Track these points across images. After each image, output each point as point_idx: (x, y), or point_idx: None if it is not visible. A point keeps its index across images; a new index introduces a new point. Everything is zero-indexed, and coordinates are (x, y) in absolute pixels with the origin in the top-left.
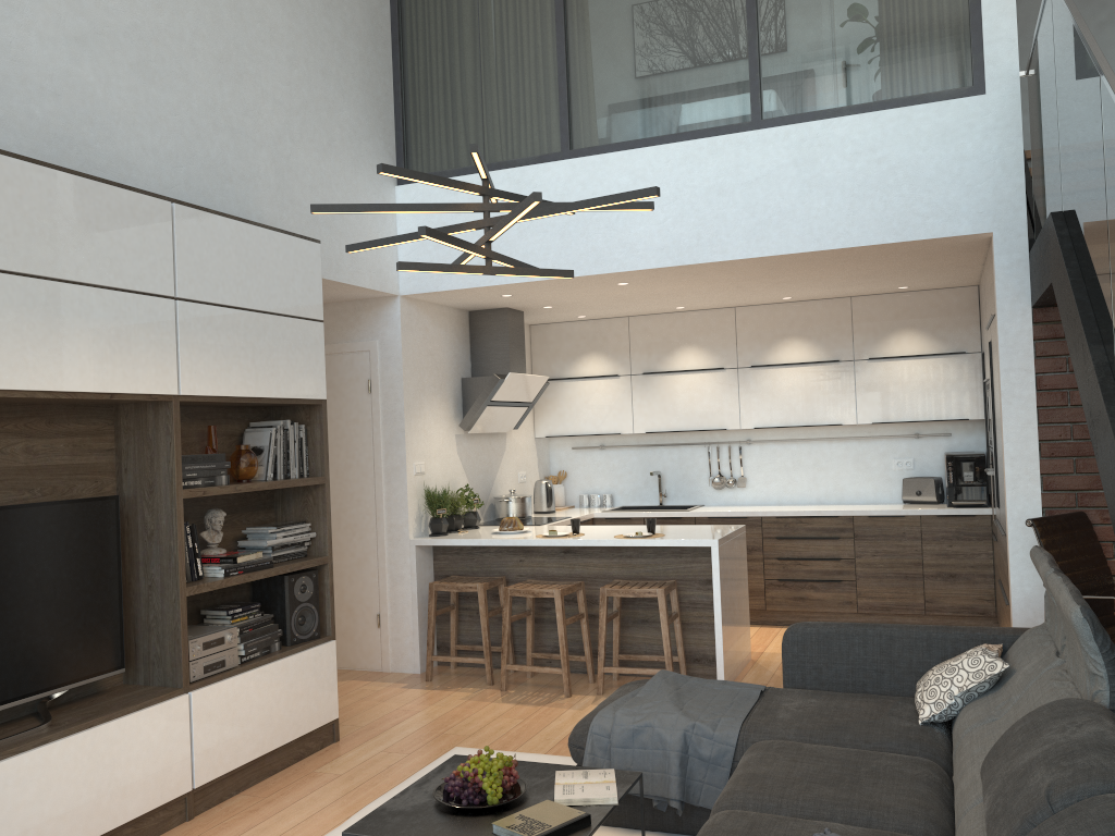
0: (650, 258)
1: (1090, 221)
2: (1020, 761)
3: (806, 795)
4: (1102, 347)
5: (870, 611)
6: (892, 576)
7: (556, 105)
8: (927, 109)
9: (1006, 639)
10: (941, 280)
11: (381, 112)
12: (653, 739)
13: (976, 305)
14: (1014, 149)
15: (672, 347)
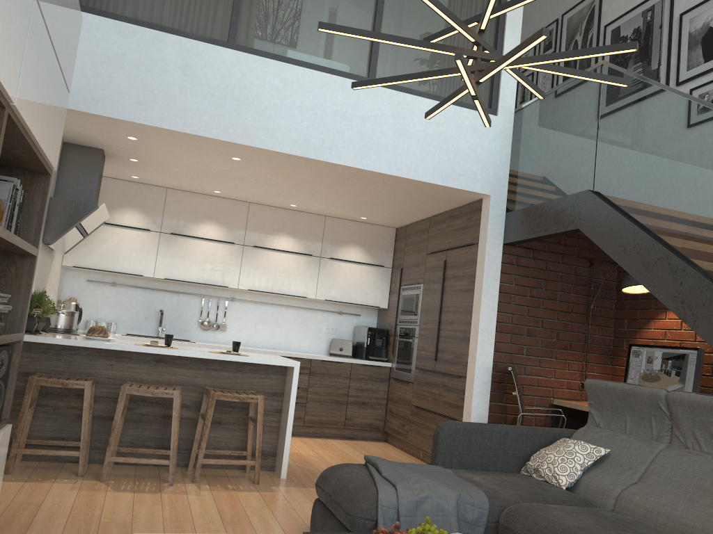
0: (286, 145)
1: (675, 196)
2: None
3: None
4: (694, 266)
5: (312, 424)
6: (329, 401)
7: (230, 6)
8: (469, 112)
9: (565, 435)
10: (391, 219)
11: None
12: (434, 508)
13: (393, 239)
14: (506, 152)
15: (198, 219)
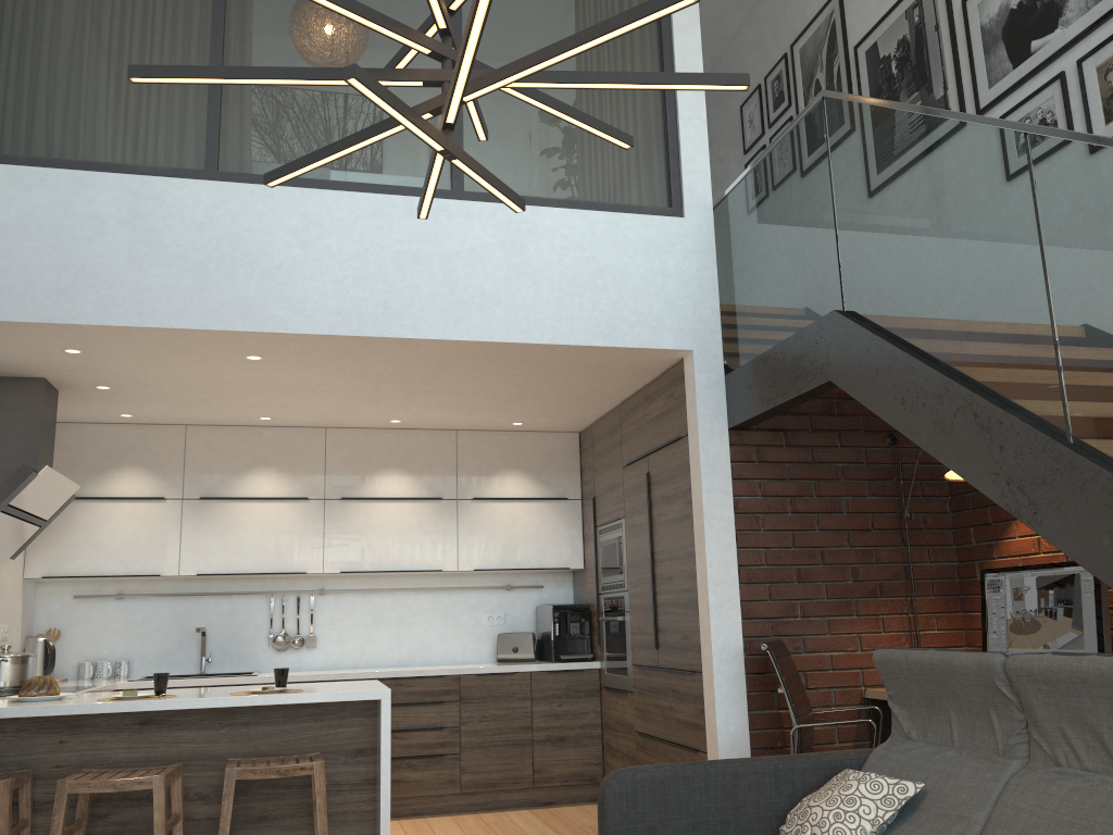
0: (321, 321)
1: (967, 293)
2: None
3: None
4: (1017, 411)
5: (475, 789)
6: (500, 744)
7: (202, 113)
8: (633, 219)
9: (853, 763)
10: (561, 418)
11: None
12: None
13: (577, 451)
14: (710, 274)
15: (243, 468)
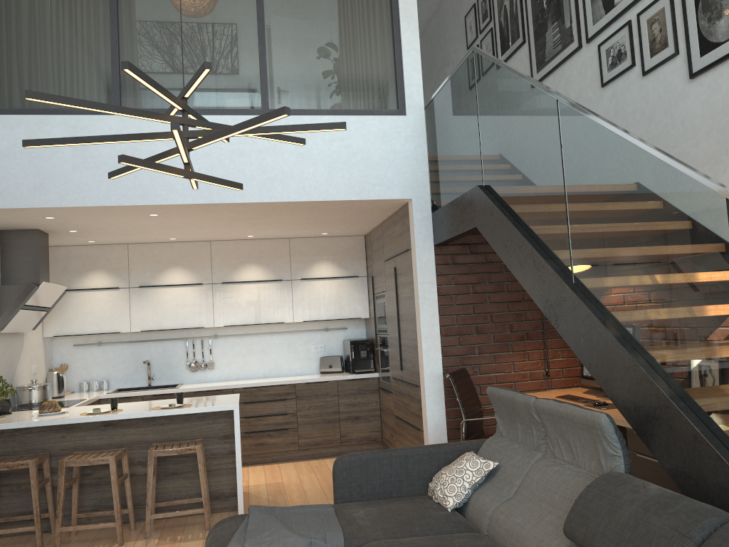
0: (187, 196)
1: (533, 188)
2: (622, 516)
3: None
4: (552, 261)
5: (307, 447)
6: (320, 422)
7: (109, 72)
8: (374, 119)
9: (474, 447)
10: (350, 230)
11: None
12: None
13: (363, 247)
14: (422, 150)
15: (163, 268)
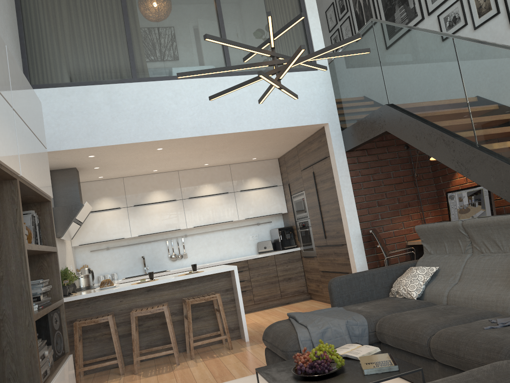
0: (187, 132)
1: (436, 96)
2: None
3: (450, 318)
4: (458, 137)
5: (260, 301)
6: (266, 284)
7: (127, 55)
8: (298, 74)
9: (412, 265)
10: (272, 154)
11: (17, 45)
12: (333, 333)
13: (278, 166)
14: (330, 92)
15: (148, 191)
